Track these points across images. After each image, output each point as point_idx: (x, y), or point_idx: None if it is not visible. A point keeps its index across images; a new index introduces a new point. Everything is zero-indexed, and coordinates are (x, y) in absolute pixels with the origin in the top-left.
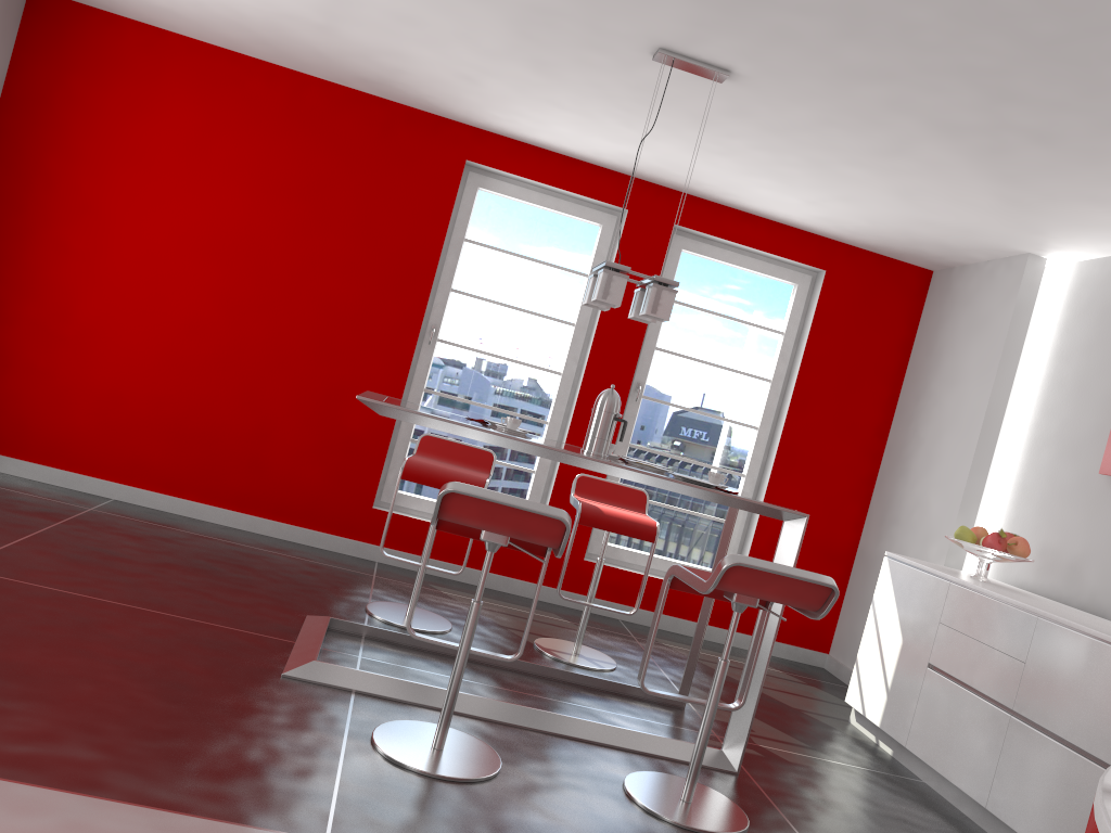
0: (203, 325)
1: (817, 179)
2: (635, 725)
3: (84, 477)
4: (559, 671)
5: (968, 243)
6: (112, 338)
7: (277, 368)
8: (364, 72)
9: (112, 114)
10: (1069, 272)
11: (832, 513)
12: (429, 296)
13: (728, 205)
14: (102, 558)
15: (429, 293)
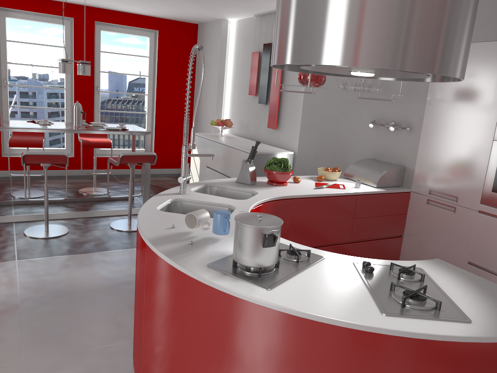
0: None
1: (140, 3)
2: (115, 208)
3: None
4: (88, 198)
5: (202, 17)
6: None
7: None
8: None
9: None
10: (236, 24)
11: (181, 120)
12: None
13: (114, 10)
14: None
15: None
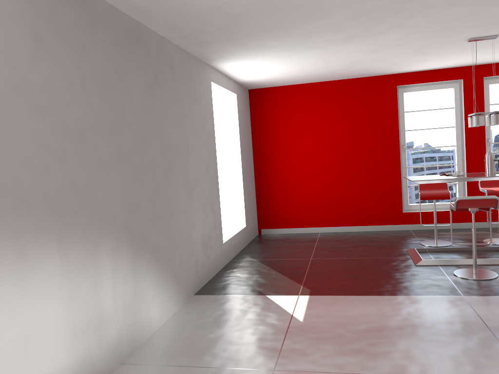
0: (329, 171)
1: None
2: None
3: (309, 228)
4: (498, 247)
5: None
6: (303, 184)
7: (356, 176)
8: (356, 73)
9: (282, 116)
10: None
11: None
12: (398, 136)
13: None
14: (338, 248)
15: (398, 135)
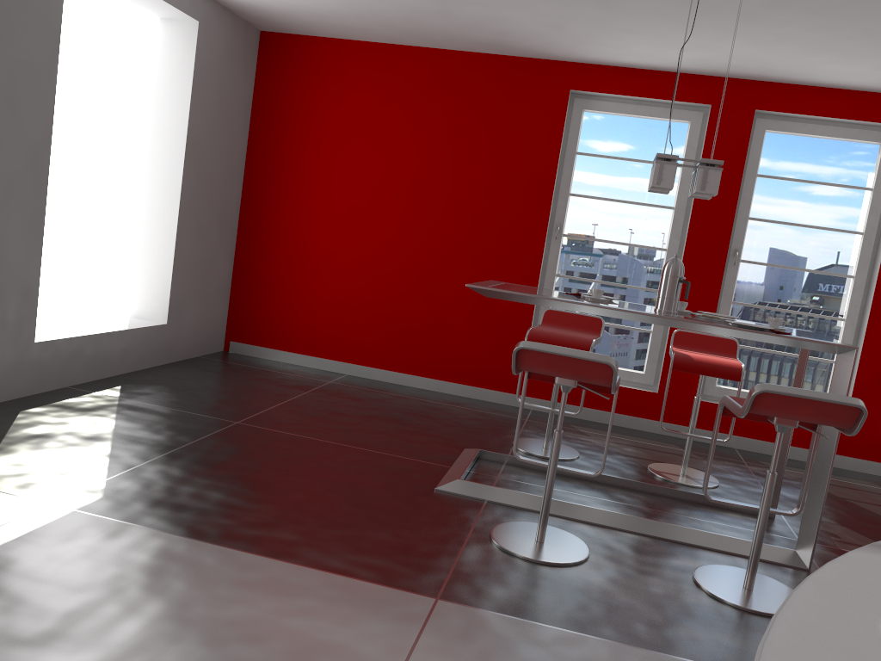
0: (392, 246)
1: (876, 46)
2: (721, 529)
3: (327, 361)
4: (660, 488)
5: None
6: (335, 263)
7: (445, 271)
8: (480, 38)
9: (318, 107)
10: None
11: None
12: (551, 202)
13: (804, 84)
14: (330, 413)
15: (551, 199)
